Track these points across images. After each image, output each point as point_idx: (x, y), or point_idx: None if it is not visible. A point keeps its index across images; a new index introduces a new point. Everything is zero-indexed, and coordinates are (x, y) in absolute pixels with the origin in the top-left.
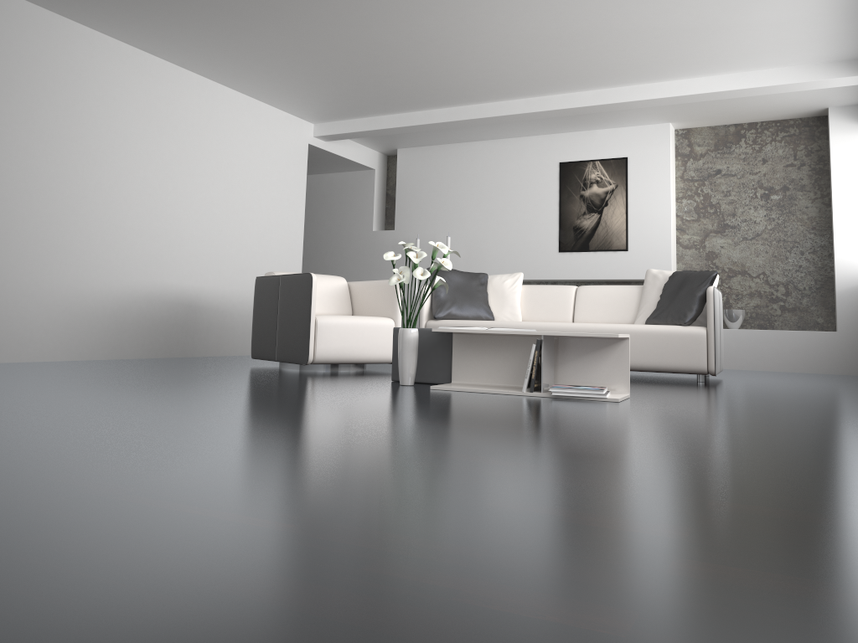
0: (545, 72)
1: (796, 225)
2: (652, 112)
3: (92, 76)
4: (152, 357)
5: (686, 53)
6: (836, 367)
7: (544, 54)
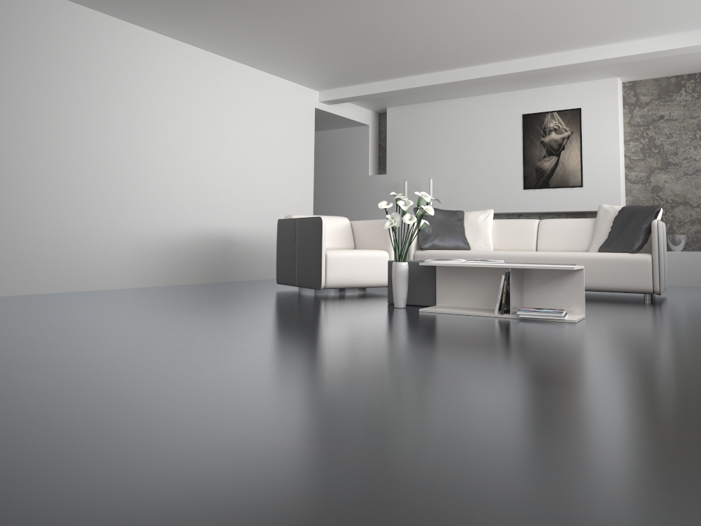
0: (508, 42)
1: None
2: (601, 69)
3: (147, 66)
4: (201, 283)
5: (630, 20)
6: None
7: (506, 27)
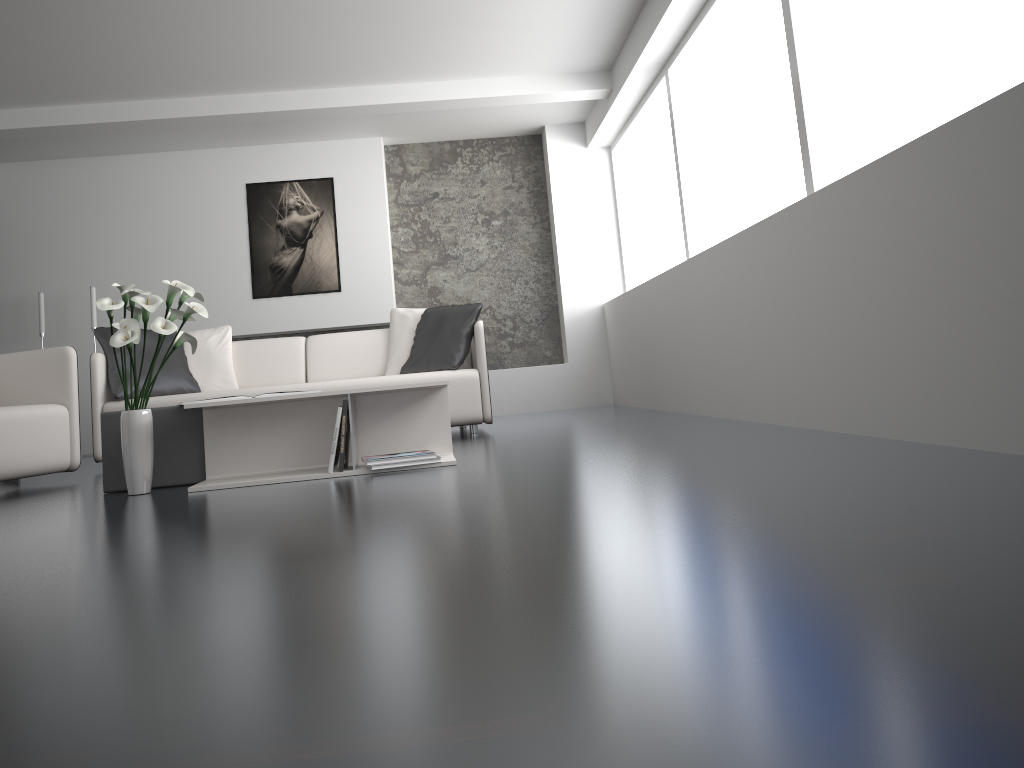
0: (249, 61)
1: (519, 253)
2: (365, 123)
3: None
4: None
5: (425, 50)
6: (570, 400)
7: (254, 35)
